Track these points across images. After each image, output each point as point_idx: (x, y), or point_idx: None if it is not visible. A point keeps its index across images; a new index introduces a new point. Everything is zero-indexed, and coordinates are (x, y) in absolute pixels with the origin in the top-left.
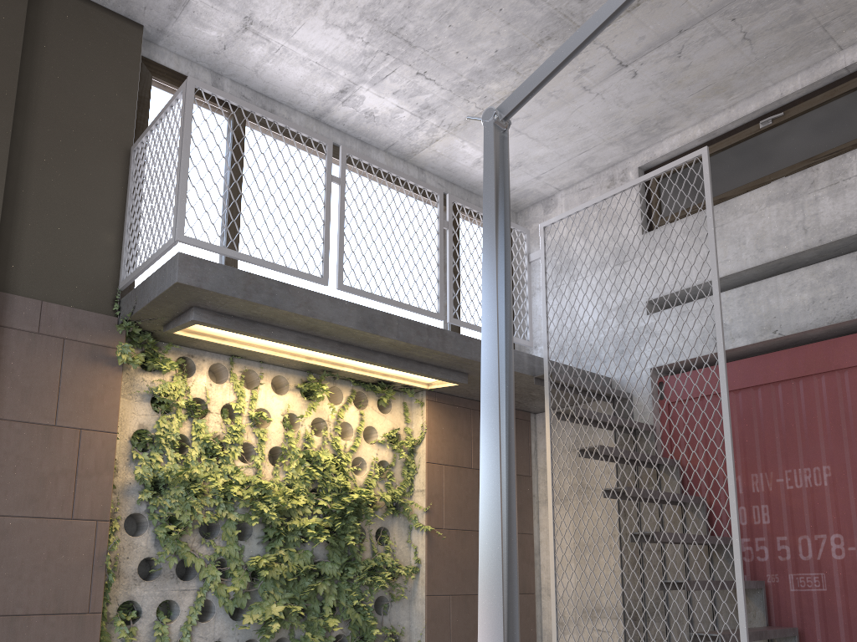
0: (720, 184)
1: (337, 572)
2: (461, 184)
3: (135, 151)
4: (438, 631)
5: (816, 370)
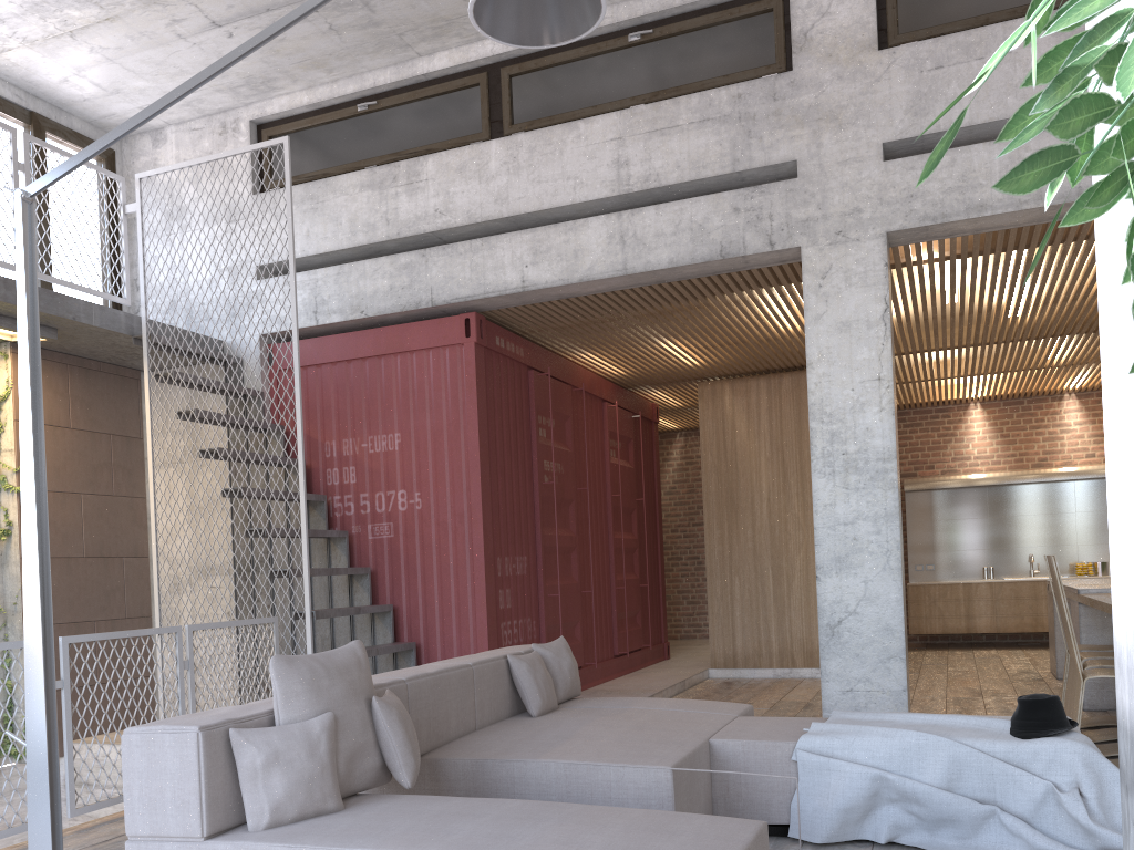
0: (325, 158)
1: None
2: (47, 99)
3: None
4: None
5: (393, 350)
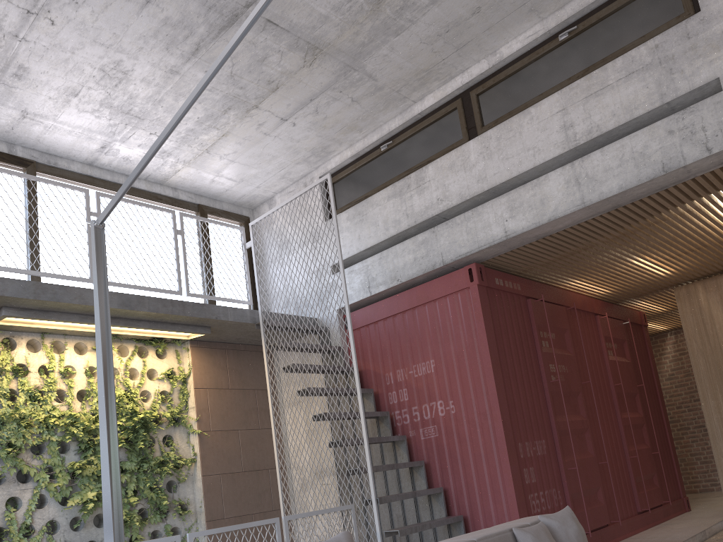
0: (365, 186)
1: (135, 467)
2: (206, 195)
3: None
4: (213, 498)
5: (422, 302)
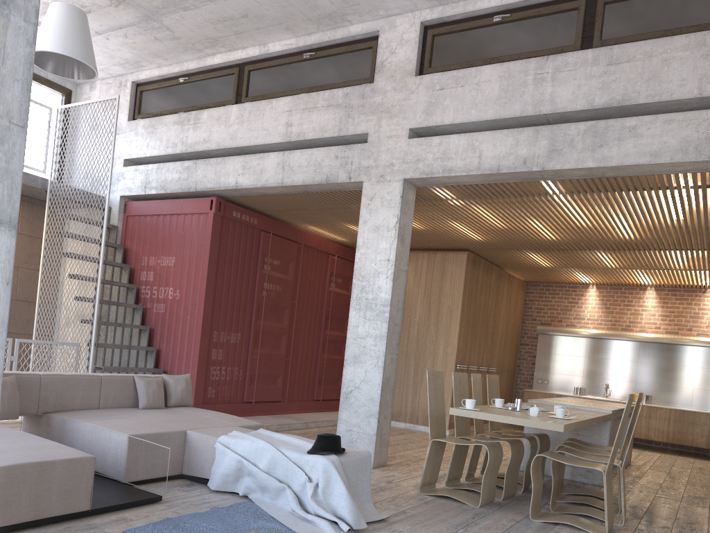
0: (163, 105)
1: None
2: None
3: None
4: None
5: (178, 212)
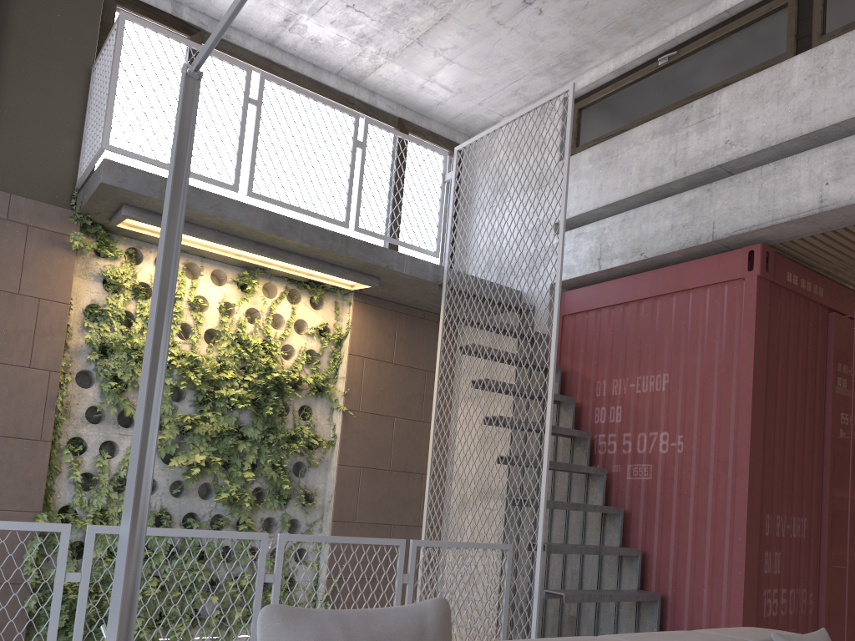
0: (624, 117)
1: (258, 436)
2: (412, 107)
3: (94, 71)
4: (347, 495)
5: (669, 290)
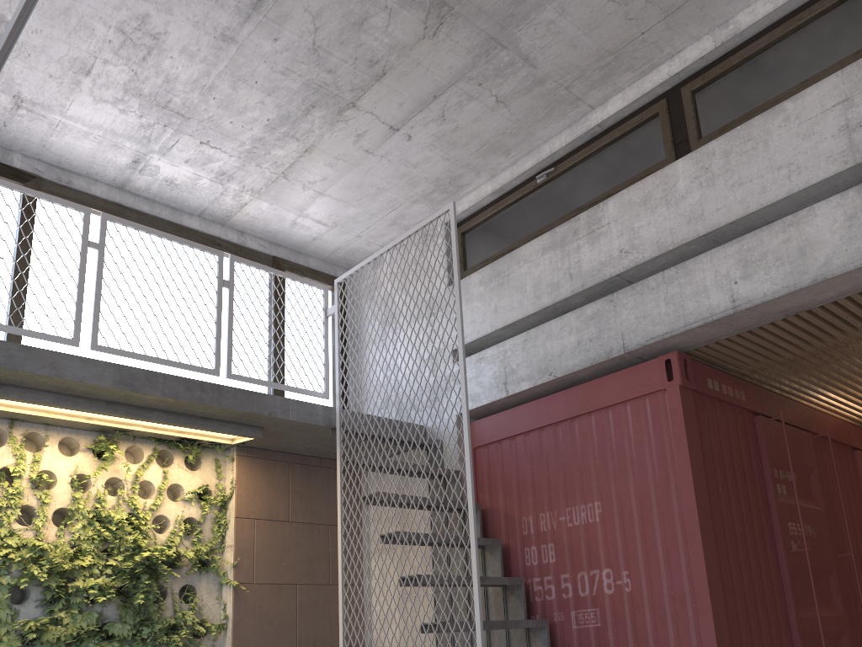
0: (510, 236)
1: (129, 632)
2: (287, 245)
3: None
4: None
5: (586, 409)
